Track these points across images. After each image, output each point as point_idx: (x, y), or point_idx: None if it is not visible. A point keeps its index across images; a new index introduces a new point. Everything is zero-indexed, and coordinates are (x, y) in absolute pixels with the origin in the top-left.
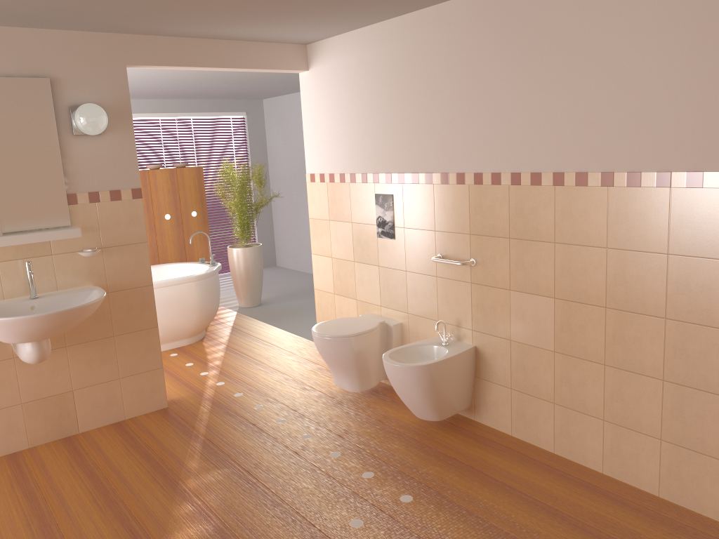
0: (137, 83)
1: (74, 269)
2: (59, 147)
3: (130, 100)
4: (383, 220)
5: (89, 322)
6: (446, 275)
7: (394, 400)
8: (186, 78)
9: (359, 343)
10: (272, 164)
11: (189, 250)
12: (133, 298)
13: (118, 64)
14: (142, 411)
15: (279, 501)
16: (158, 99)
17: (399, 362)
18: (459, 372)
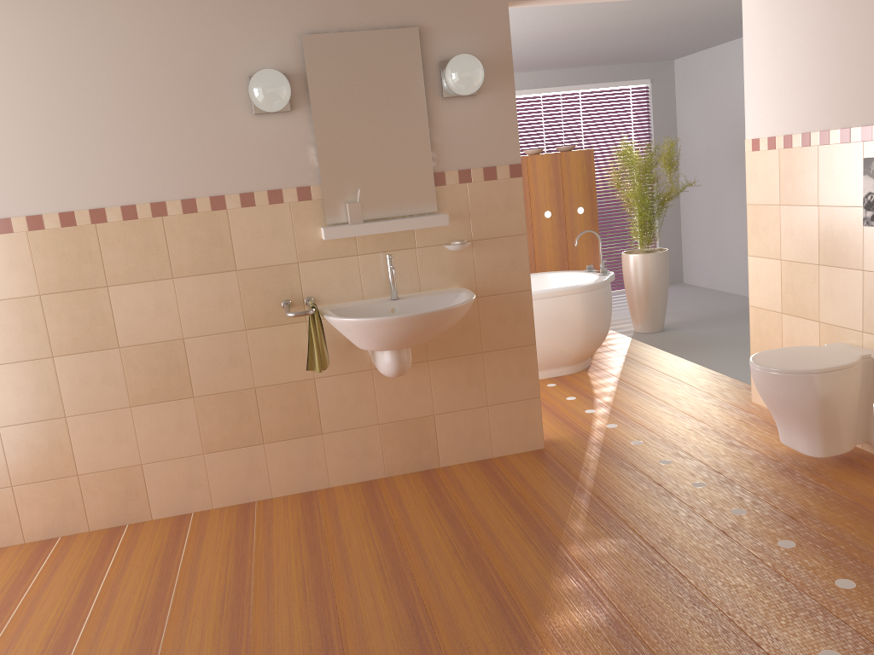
0: (516, 46)
1: (440, 266)
2: (426, 113)
3: (511, 49)
4: None
5: (454, 333)
6: None
7: None
8: (577, 31)
9: (827, 384)
10: (682, 147)
11: (573, 257)
12: (506, 306)
13: (498, 2)
14: (512, 450)
15: (700, 598)
16: (539, 70)
17: None
18: None
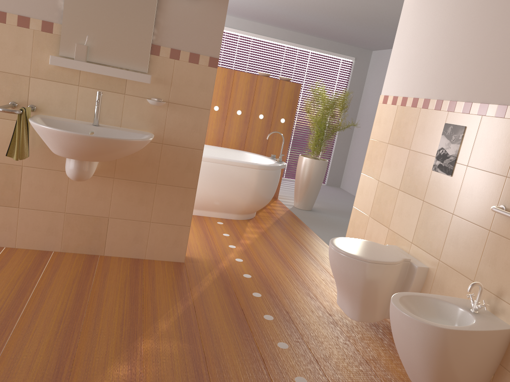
0: (270, 2)
1: (140, 113)
2: None
3: None
4: (445, 152)
5: (139, 164)
6: (504, 232)
7: (392, 345)
8: (308, 3)
9: (373, 272)
10: (362, 105)
11: (269, 149)
12: (182, 156)
13: None
14: (161, 257)
15: None
16: (289, 30)
17: (410, 310)
18: (482, 352)
